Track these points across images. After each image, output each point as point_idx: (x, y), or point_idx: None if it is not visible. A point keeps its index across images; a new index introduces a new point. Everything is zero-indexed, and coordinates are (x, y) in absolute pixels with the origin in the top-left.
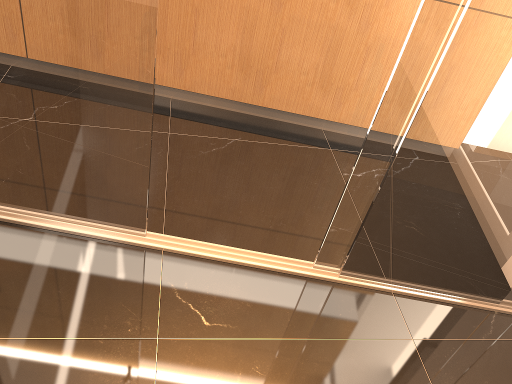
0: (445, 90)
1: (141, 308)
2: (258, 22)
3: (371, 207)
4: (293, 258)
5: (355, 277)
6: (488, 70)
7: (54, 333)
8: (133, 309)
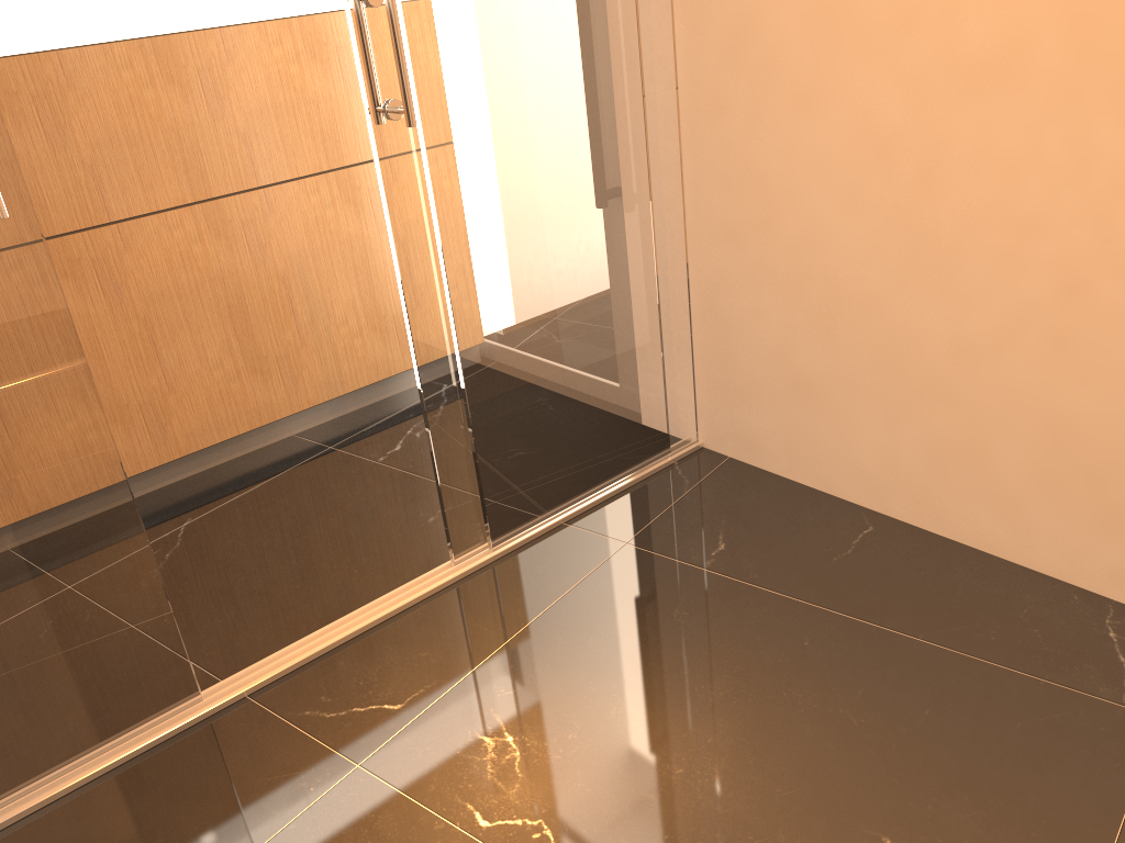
0: (457, 235)
1: (298, 761)
2: (100, 332)
3: (471, 423)
4: (423, 574)
5: (512, 536)
6: (482, 191)
7: None
8: (289, 770)
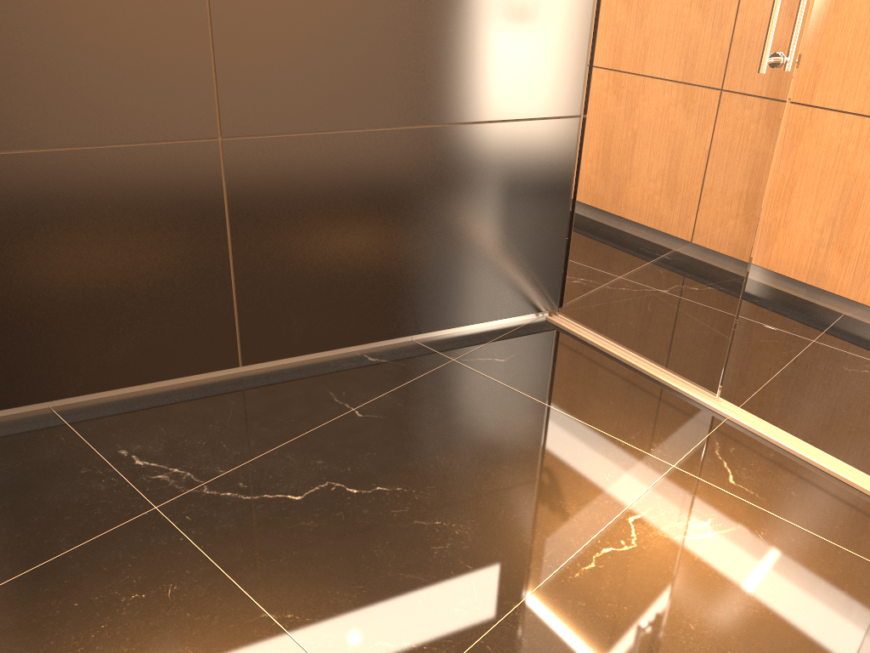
0: None
1: (673, 442)
2: None
3: None
4: None
5: None
6: None
7: (589, 422)
8: (665, 440)
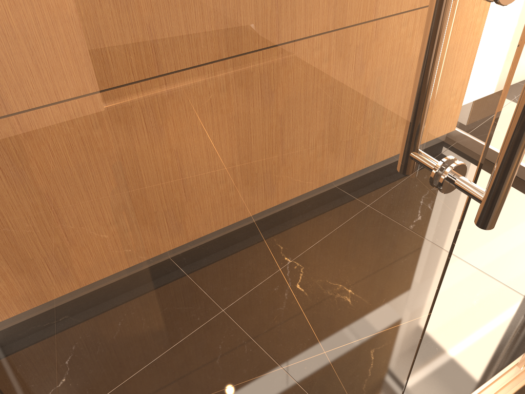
0: None
1: None
2: None
3: None
4: (499, 372)
5: None
6: None
7: None
8: None
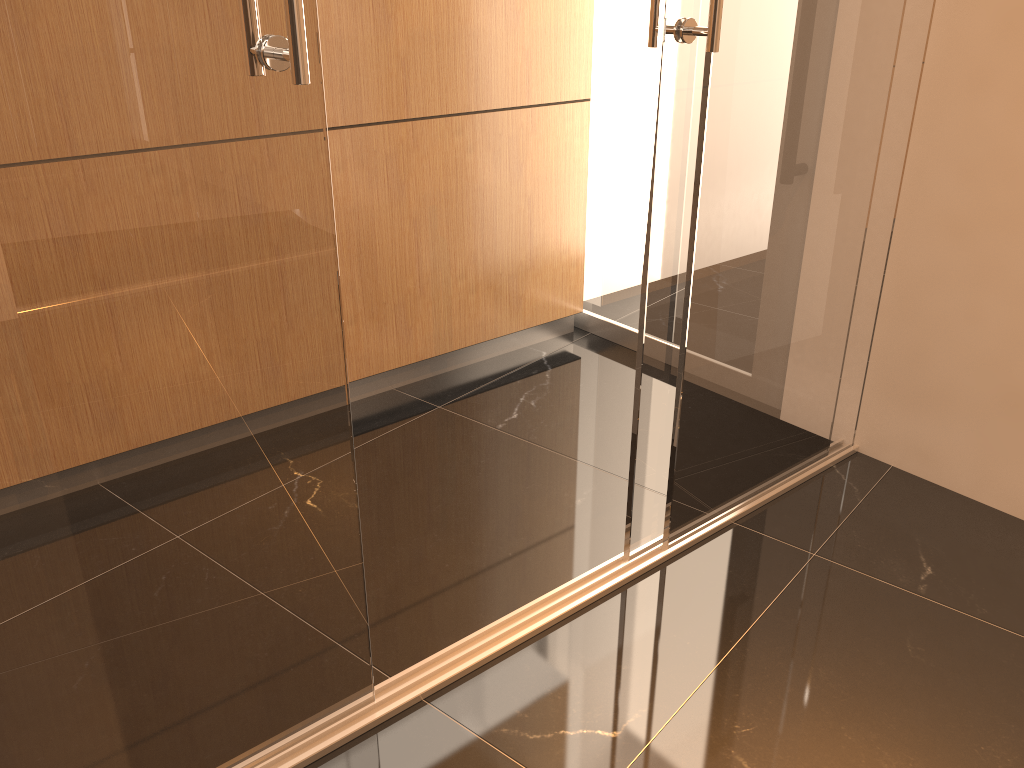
0: (715, 188)
1: None
2: None
3: (680, 404)
4: (595, 567)
5: (687, 532)
6: (747, 142)
7: None
8: None
